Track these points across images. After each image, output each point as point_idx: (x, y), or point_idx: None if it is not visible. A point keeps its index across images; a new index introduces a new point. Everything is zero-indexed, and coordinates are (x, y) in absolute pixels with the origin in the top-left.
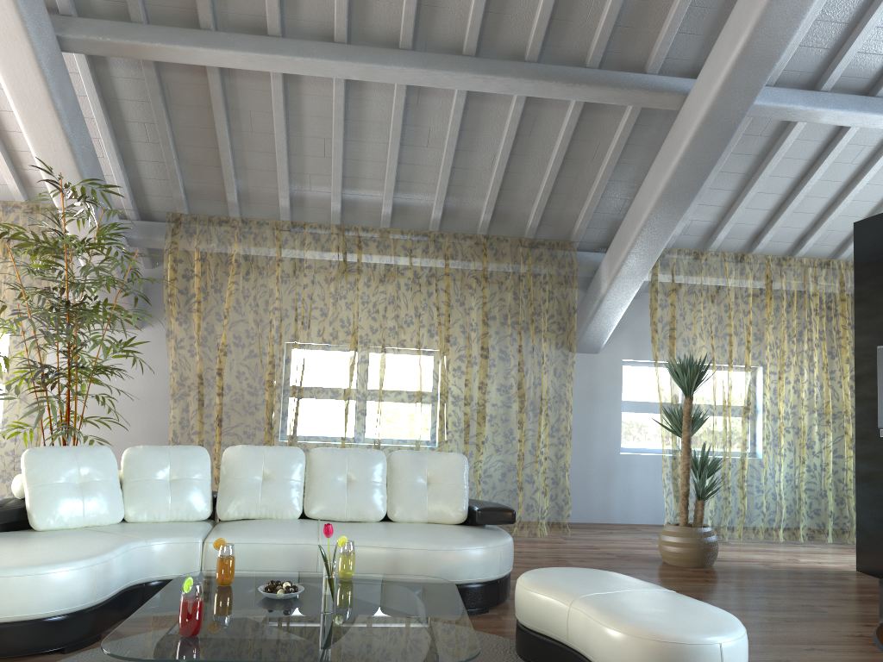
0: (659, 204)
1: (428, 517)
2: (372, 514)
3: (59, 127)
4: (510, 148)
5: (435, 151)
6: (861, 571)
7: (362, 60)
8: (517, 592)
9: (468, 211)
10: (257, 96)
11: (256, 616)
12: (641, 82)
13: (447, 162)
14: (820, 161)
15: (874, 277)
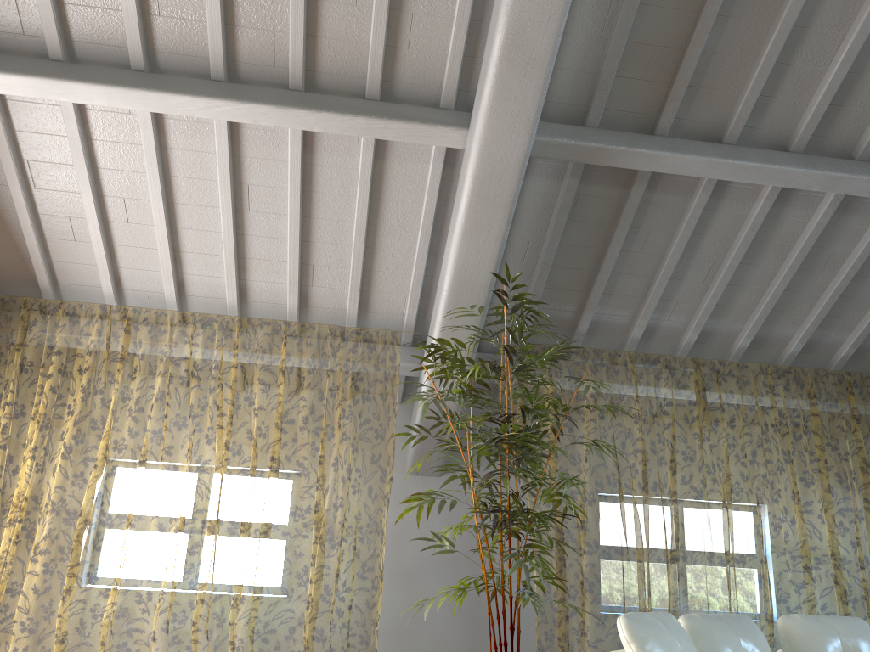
0: None
1: None
2: None
3: (500, 234)
4: None
5: (826, 276)
6: None
7: (829, 169)
8: None
9: (826, 345)
10: (667, 211)
11: None
12: None
13: (840, 288)
14: None
15: None
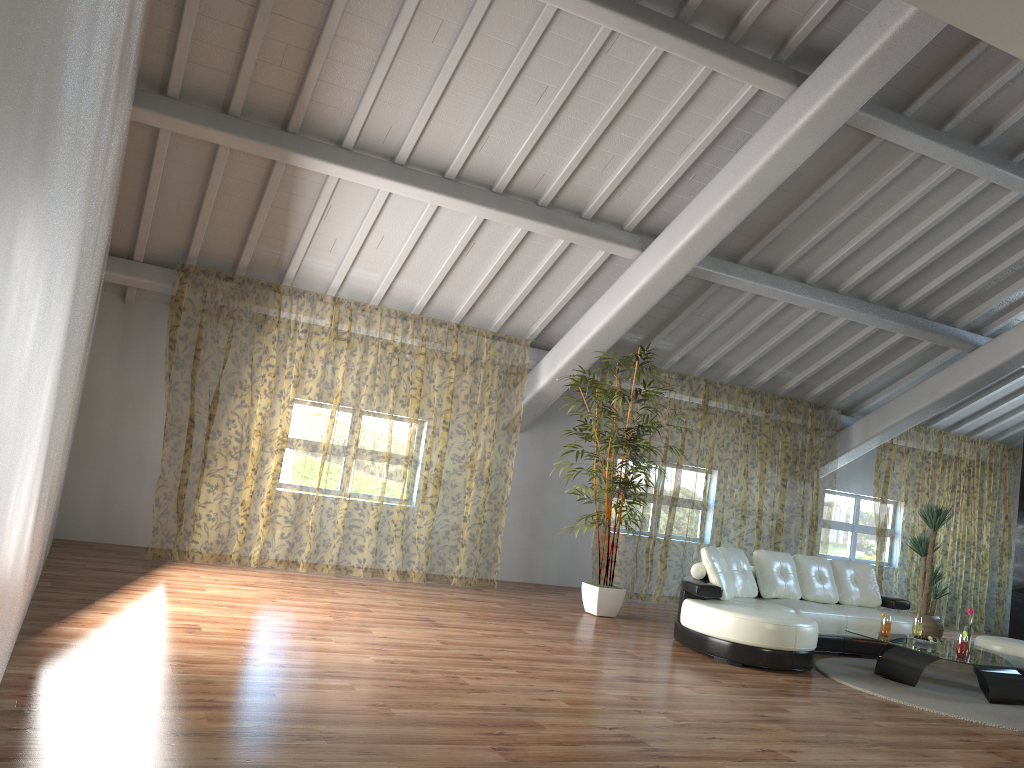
0: (933, 404)
1: (860, 602)
2: (835, 598)
3: (641, 314)
4: (847, 350)
5: (798, 343)
6: None
7: (824, 300)
8: (989, 647)
9: (782, 379)
10: (724, 298)
11: (951, 651)
12: (955, 333)
13: (803, 352)
14: (1004, 383)
15: None
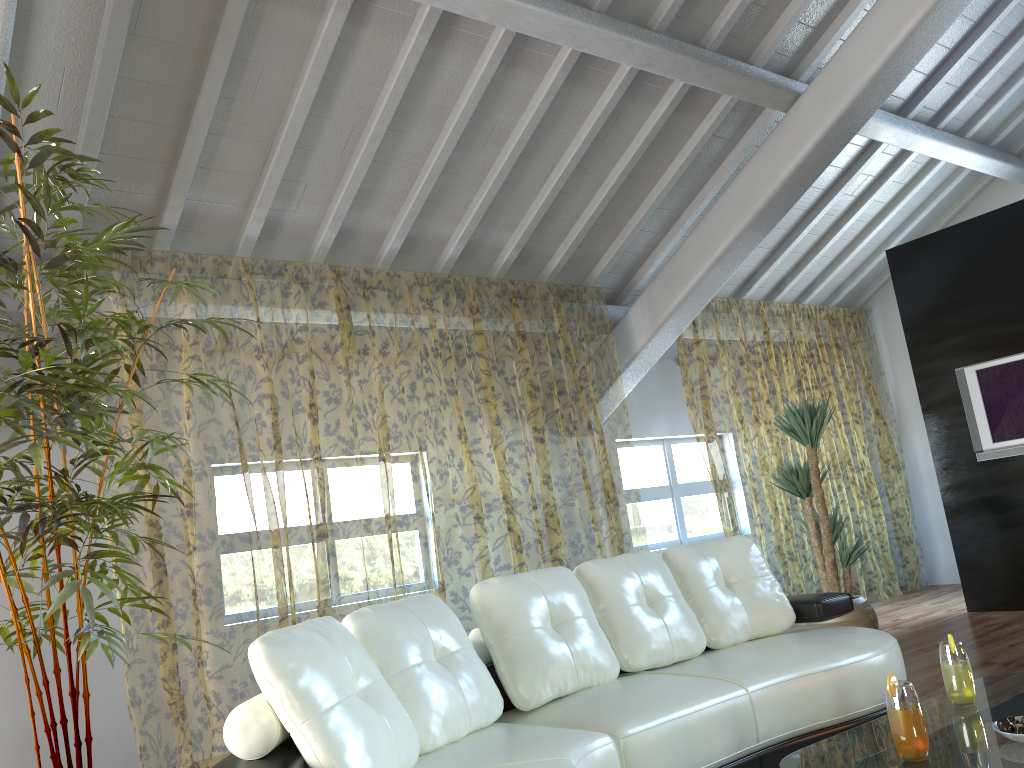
0: (750, 226)
1: (752, 631)
2: (698, 643)
3: None
4: (582, 155)
5: (489, 155)
6: (976, 610)
7: None
8: None
9: (488, 248)
10: (287, 38)
11: None
12: (758, 74)
13: (504, 171)
14: (835, 190)
15: (929, 300)
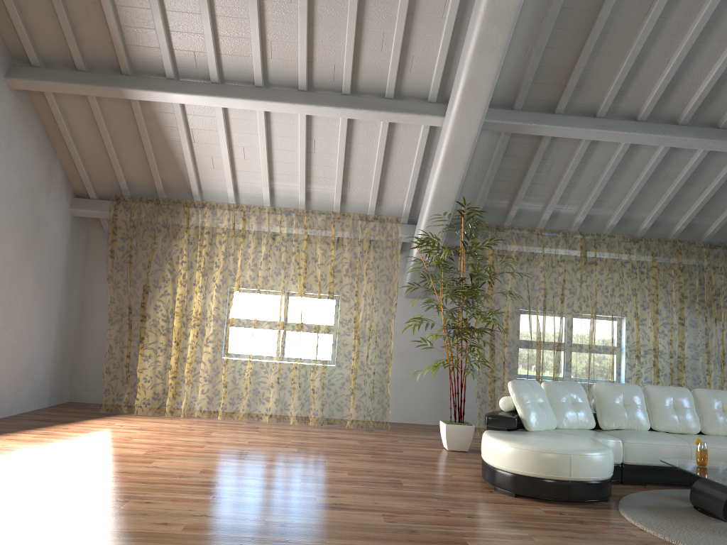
0: None
1: None
2: (694, 429)
3: (461, 175)
4: (721, 184)
5: (665, 185)
6: None
7: (659, 133)
8: None
9: (668, 223)
10: (564, 151)
11: None
12: None
13: (673, 192)
14: None
15: None
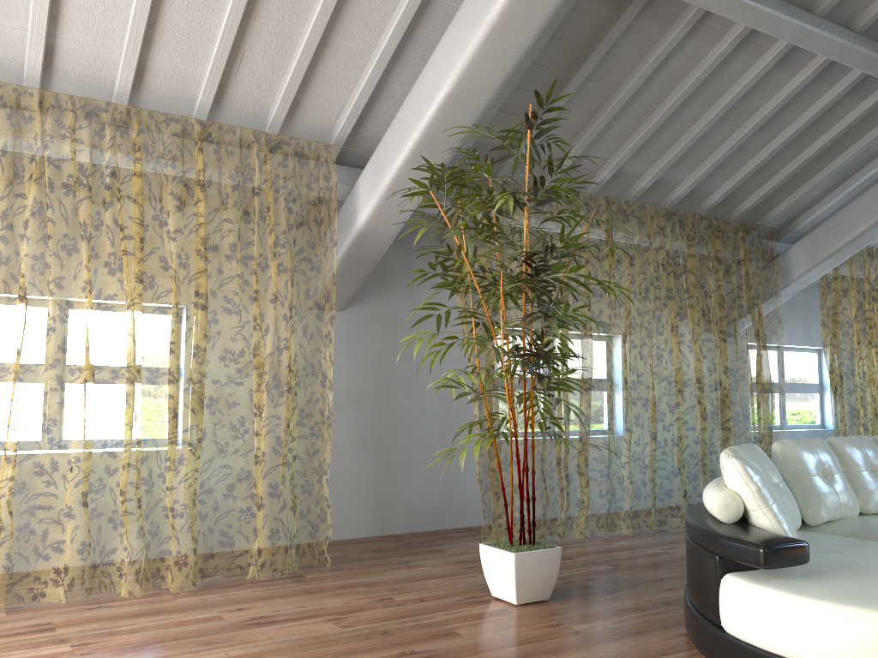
0: None
1: None
2: None
3: (526, 44)
4: (800, 132)
5: (734, 126)
6: None
7: (804, 21)
8: None
9: (703, 192)
10: (641, 41)
11: None
12: None
13: (742, 139)
14: None
15: None
